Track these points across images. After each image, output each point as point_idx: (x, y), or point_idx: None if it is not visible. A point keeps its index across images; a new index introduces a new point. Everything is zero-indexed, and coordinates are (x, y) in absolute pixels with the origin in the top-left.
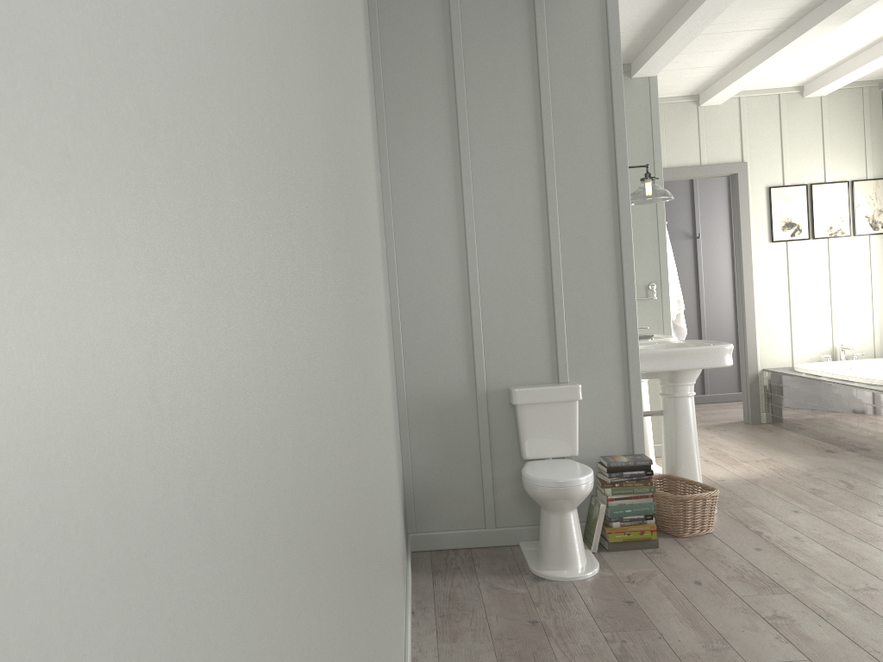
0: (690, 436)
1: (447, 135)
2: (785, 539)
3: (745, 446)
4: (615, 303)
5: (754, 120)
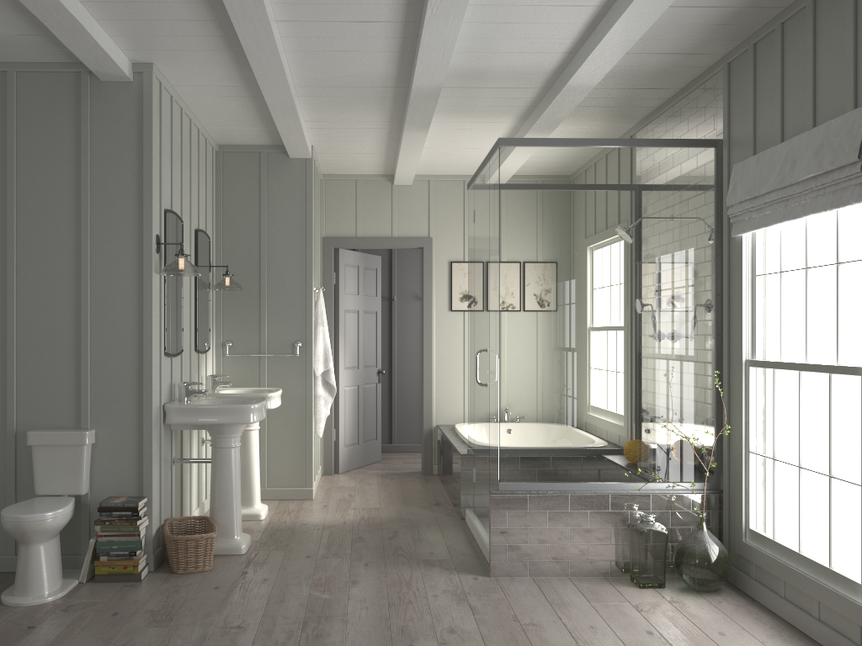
0: (228, 483)
1: None
2: (255, 580)
3: (382, 494)
4: (135, 362)
5: (442, 201)
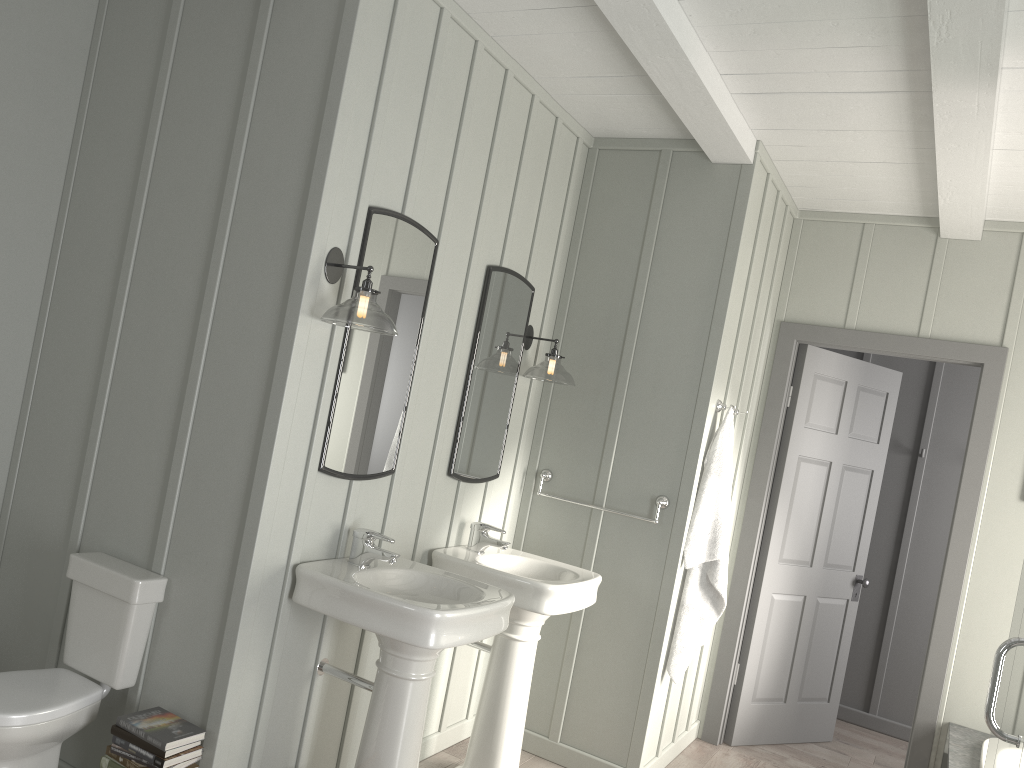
0: (385, 746)
1: (131, 176)
2: None
3: None
4: (245, 475)
5: None
